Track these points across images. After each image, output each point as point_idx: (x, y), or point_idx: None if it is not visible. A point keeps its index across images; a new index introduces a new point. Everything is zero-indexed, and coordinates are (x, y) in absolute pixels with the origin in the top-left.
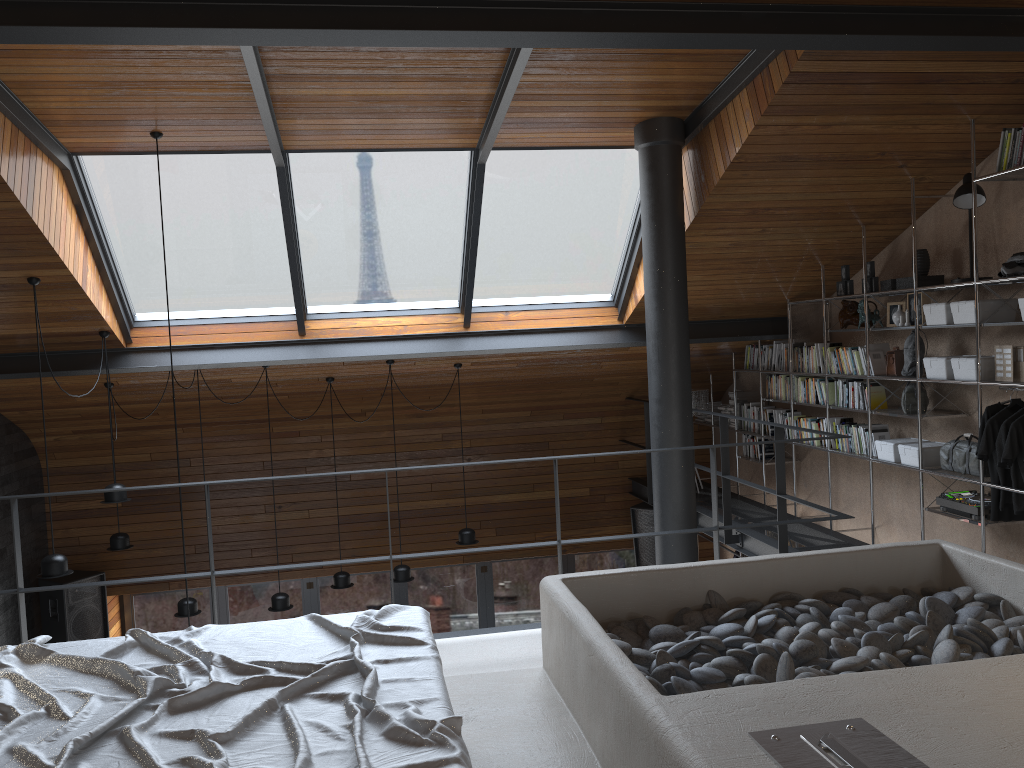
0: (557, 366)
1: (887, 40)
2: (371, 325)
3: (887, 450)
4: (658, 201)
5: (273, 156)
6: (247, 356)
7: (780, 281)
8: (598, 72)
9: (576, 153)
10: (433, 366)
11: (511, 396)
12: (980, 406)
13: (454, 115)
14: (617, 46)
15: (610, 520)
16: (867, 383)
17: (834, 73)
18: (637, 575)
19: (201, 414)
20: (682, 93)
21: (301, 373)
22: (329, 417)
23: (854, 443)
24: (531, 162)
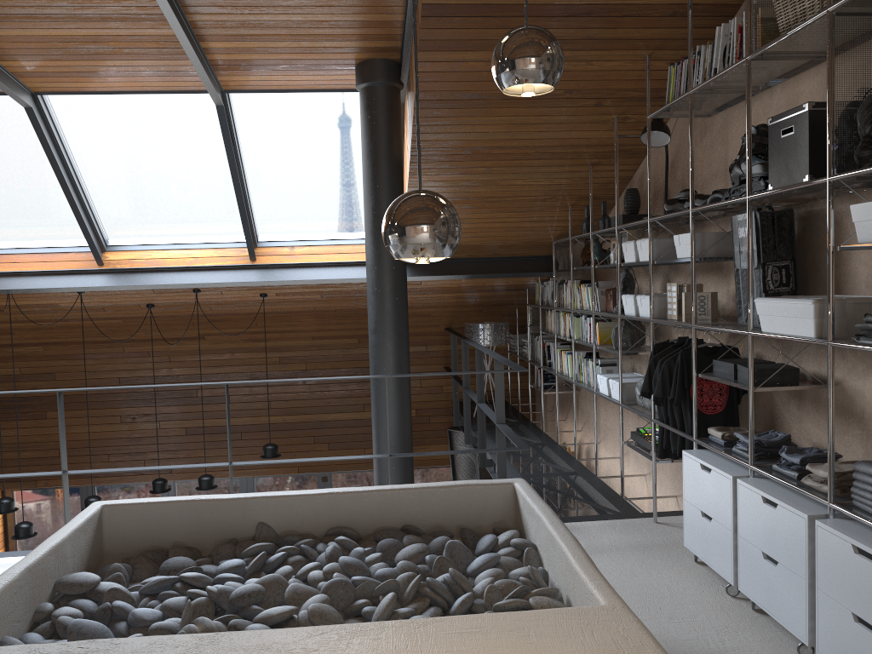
0: (361, 298)
1: None
2: (165, 257)
3: (603, 384)
4: (372, 140)
5: (11, 97)
6: (49, 283)
7: (535, 220)
8: (270, 11)
9: (322, 96)
10: (241, 296)
11: (334, 325)
12: (652, 343)
13: (166, 57)
14: None
15: (434, 439)
16: (592, 319)
17: (470, 5)
18: (182, 504)
19: (53, 334)
20: (374, 33)
21: (120, 299)
22: (172, 340)
23: (590, 376)
24: (280, 105)
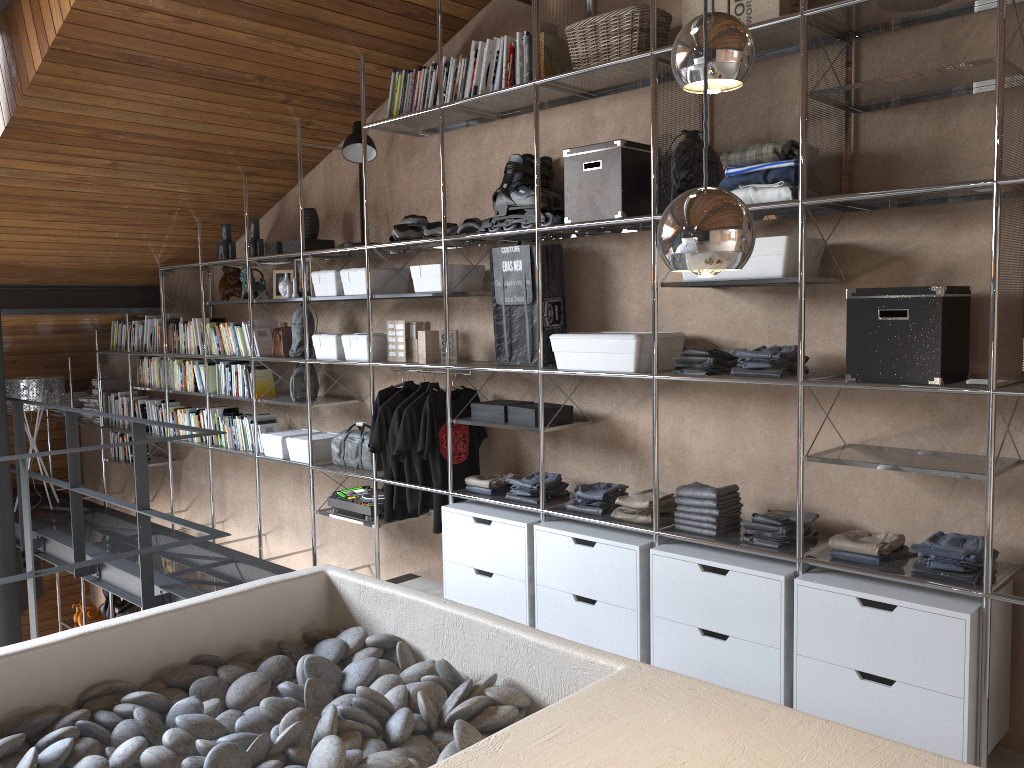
0: None
1: None
2: None
3: (275, 445)
4: None
5: None
6: None
7: (147, 238)
8: None
9: None
10: None
11: None
12: (373, 390)
13: None
14: None
15: None
16: (252, 366)
17: None
18: None
19: None
20: None
21: None
22: None
23: (239, 438)
24: None
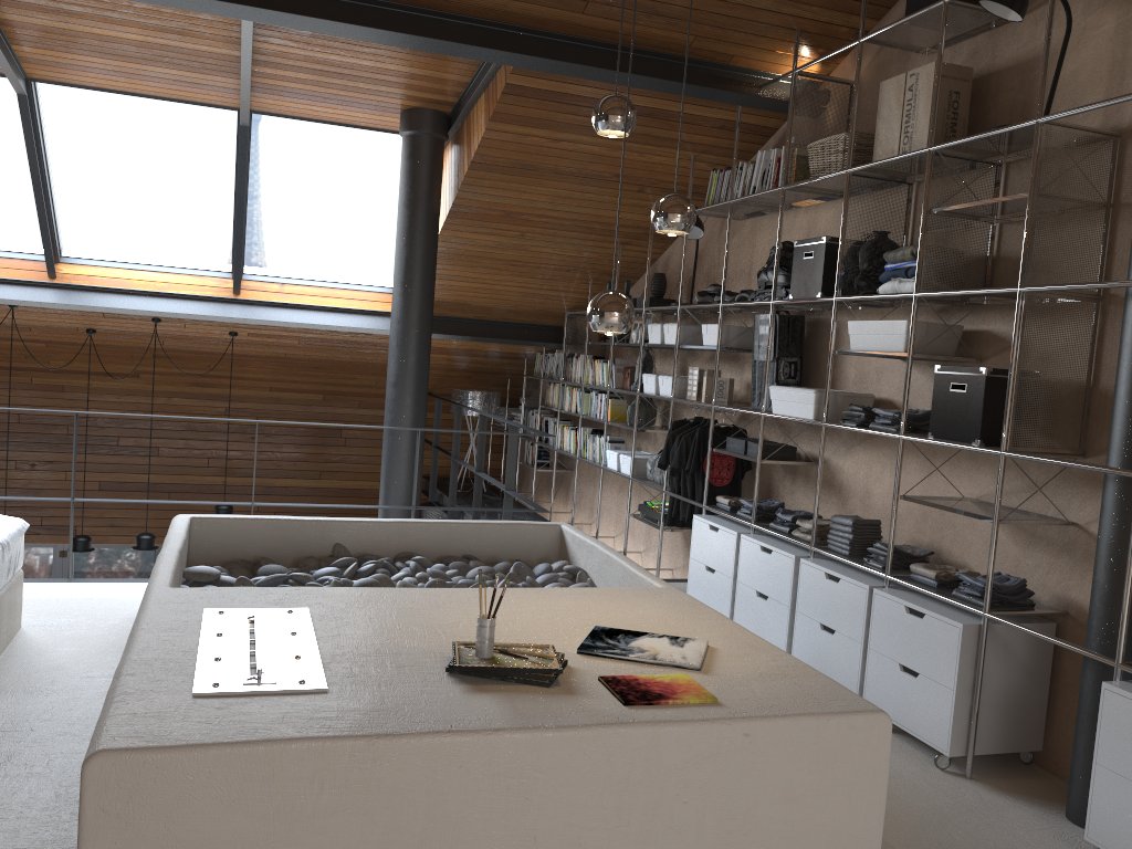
0: (343, 349)
1: (575, 68)
2: (132, 278)
3: (613, 459)
4: (413, 190)
5: (10, 82)
6: None
7: (554, 289)
8: (341, 53)
9: (351, 131)
10: (206, 331)
11: (300, 376)
12: (671, 421)
13: (206, 71)
14: (315, 30)
15: None
16: (607, 395)
17: (549, 91)
18: (267, 522)
19: None
20: (435, 88)
21: (57, 320)
22: (97, 374)
23: (596, 452)
24: (304, 133)
